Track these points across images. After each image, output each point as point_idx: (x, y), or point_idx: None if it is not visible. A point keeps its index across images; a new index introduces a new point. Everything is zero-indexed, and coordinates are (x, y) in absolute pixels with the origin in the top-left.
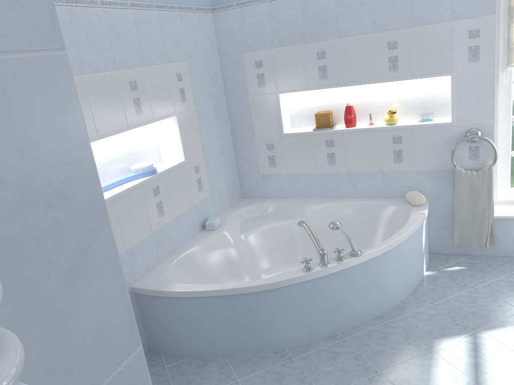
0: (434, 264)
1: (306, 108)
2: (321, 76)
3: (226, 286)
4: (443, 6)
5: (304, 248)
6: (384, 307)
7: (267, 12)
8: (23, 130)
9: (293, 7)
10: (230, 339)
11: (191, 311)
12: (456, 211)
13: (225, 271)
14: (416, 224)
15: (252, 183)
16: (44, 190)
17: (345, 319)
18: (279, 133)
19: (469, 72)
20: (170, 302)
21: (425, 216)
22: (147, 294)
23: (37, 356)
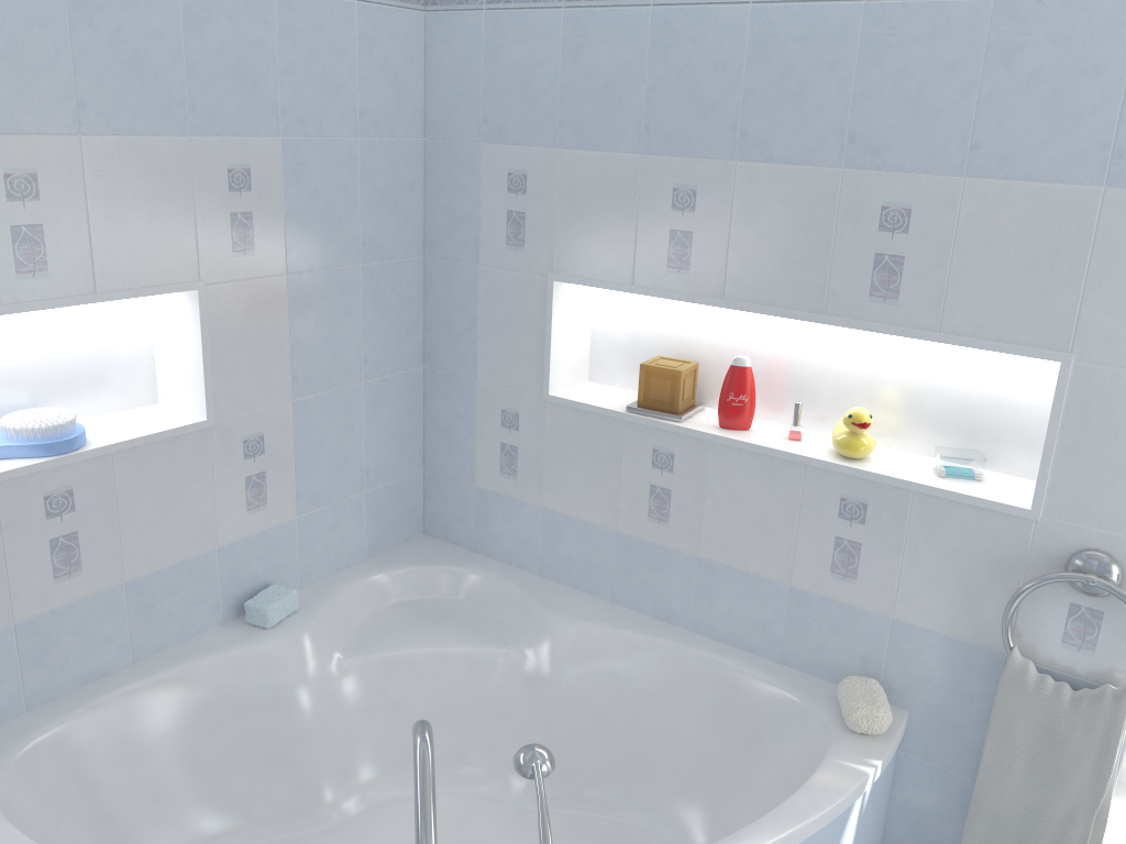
0: None
1: (635, 336)
2: (673, 261)
3: None
4: (1085, 129)
5: (517, 740)
6: None
7: (560, 37)
8: None
9: (631, 37)
10: None
11: None
12: (981, 785)
13: (249, 761)
14: (814, 819)
15: (452, 501)
16: None
17: None
18: (538, 391)
19: (1123, 369)
20: None
21: (867, 785)
22: None
23: None
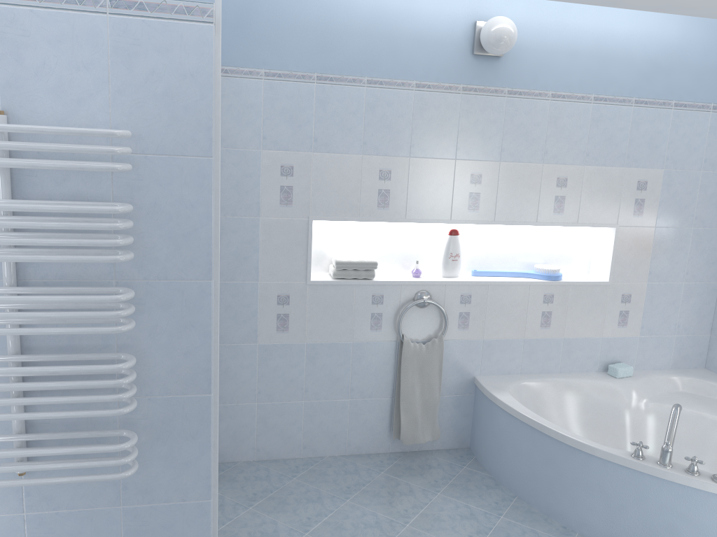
0: None
1: None
2: None
3: (539, 419)
4: None
5: None
6: None
7: None
8: (185, 180)
9: None
10: (525, 479)
11: (504, 427)
12: None
13: (597, 428)
14: None
15: None
16: (186, 202)
17: None
18: None
19: None
20: (492, 407)
21: None
22: (480, 389)
23: (165, 252)
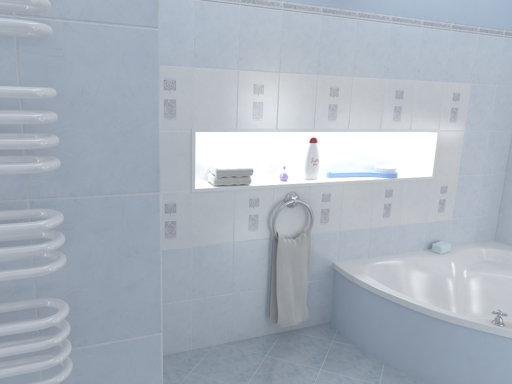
0: None
1: None
2: None
3: (405, 297)
4: None
5: None
6: None
7: None
8: (122, 59)
9: None
10: (392, 348)
11: (369, 305)
12: None
13: (430, 296)
14: None
15: (510, 227)
16: (125, 88)
17: None
18: None
19: None
20: (355, 289)
21: None
22: (341, 273)
23: (98, 158)
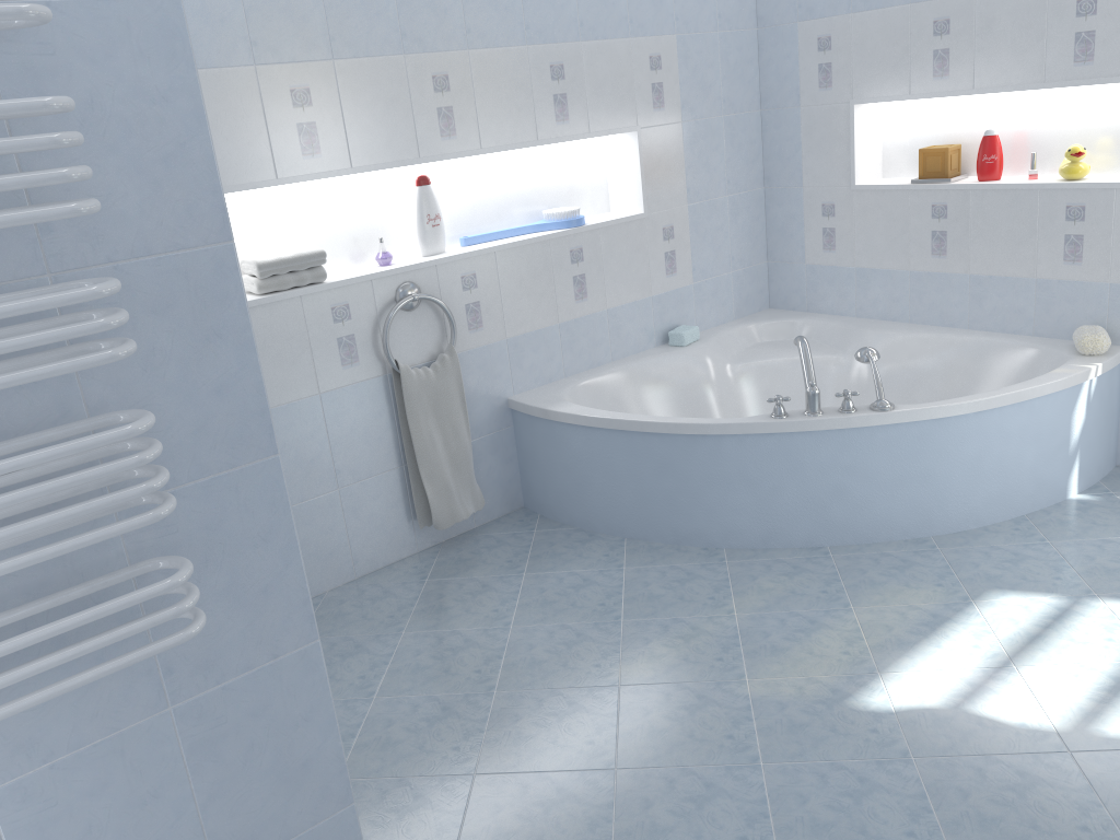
0: (1109, 486)
1: (914, 138)
2: (937, 71)
3: (635, 417)
4: None
5: None
6: (936, 526)
7: None
8: (139, 48)
9: None
10: (633, 509)
11: (582, 449)
12: None
13: None
14: (1049, 383)
15: (789, 279)
16: (152, 91)
17: (843, 524)
18: (847, 184)
19: None
20: (553, 430)
21: (1090, 375)
22: (524, 412)
23: (135, 200)
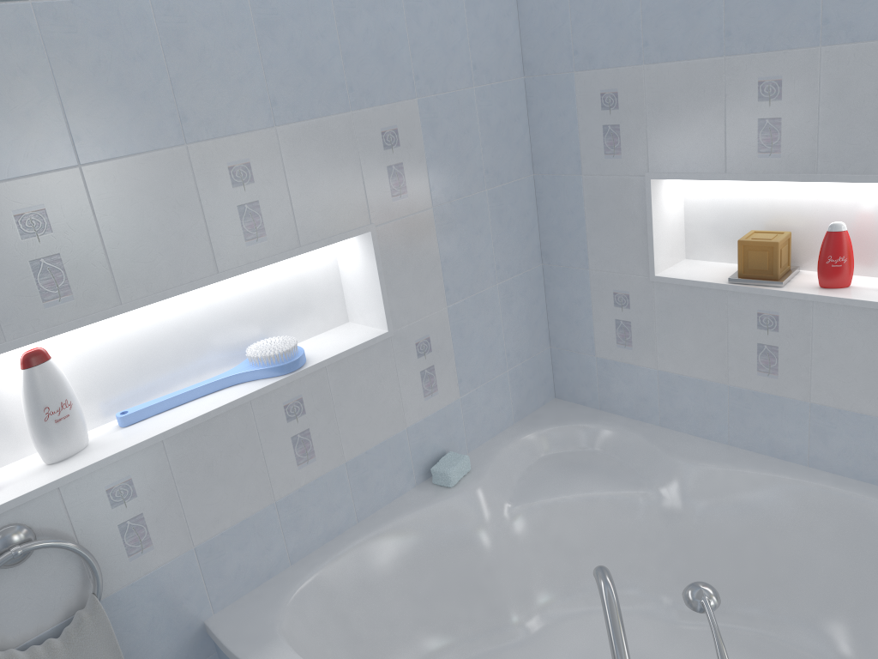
0: None
1: (726, 216)
2: (763, 146)
3: None
4: None
5: (661, 565)
6: None
7: None
8: None
9: None
10: None
11: None
12: None
13: (451, 592)
14: None
15: (577, 371)
16: None
17: None
18: (644, 273)
19: None
20: None
21: None
22: (224, 651)
23: None
